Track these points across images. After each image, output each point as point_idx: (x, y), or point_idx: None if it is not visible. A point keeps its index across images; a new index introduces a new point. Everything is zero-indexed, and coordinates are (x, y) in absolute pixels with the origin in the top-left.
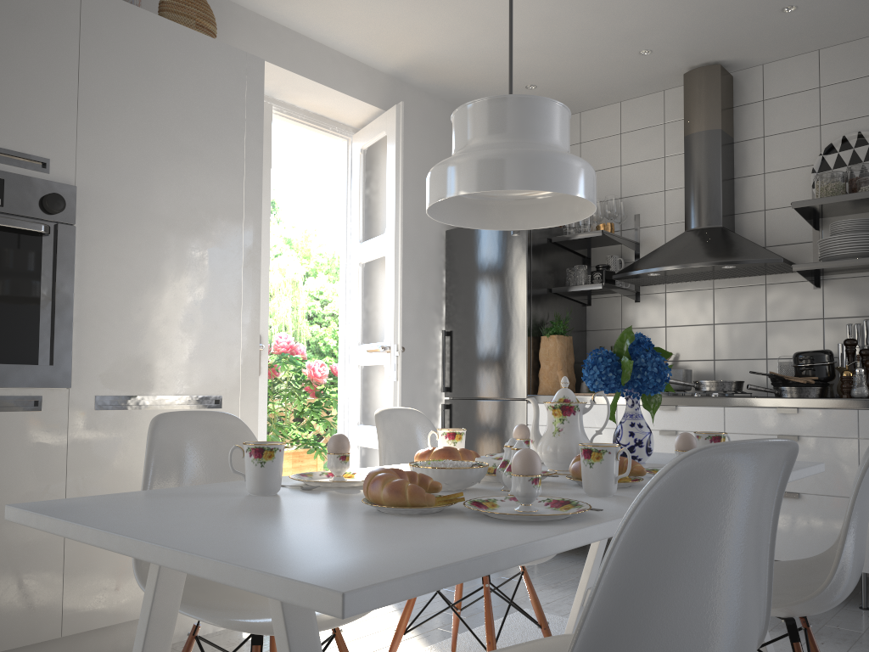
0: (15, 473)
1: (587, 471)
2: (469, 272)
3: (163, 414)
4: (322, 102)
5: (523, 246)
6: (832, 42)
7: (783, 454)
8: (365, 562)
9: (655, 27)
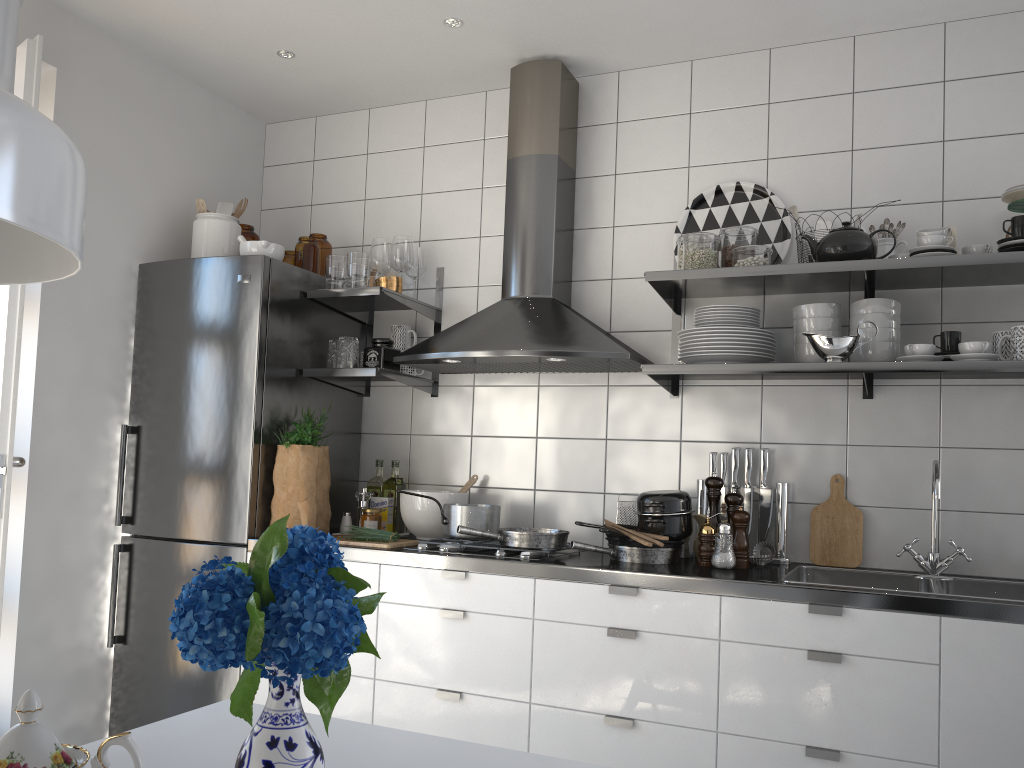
0: None
1: None
2: (171, 334)
3: None
4: None
5: (255, 301)
6: (709, 52)
7: None
8: None
9: None
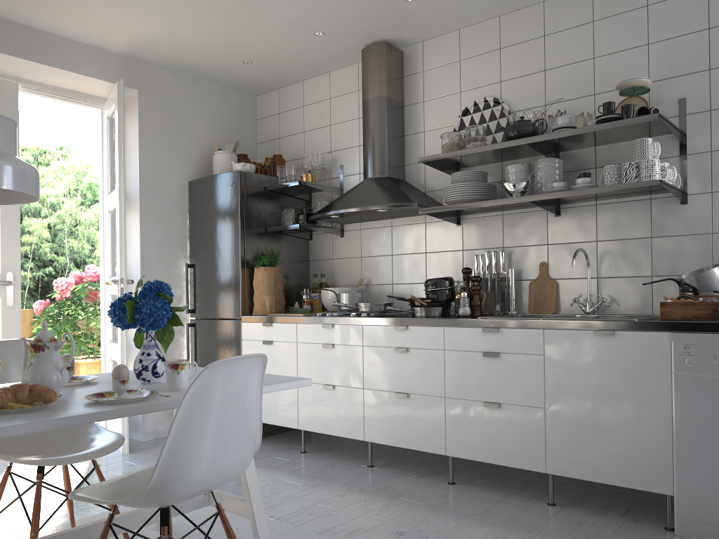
0: None
1: None
2: (203, 215)
3: None
4: (63, 79)
5: (236, 195)
6: (466, 23)
7: None
8: None
9: (312, 14)
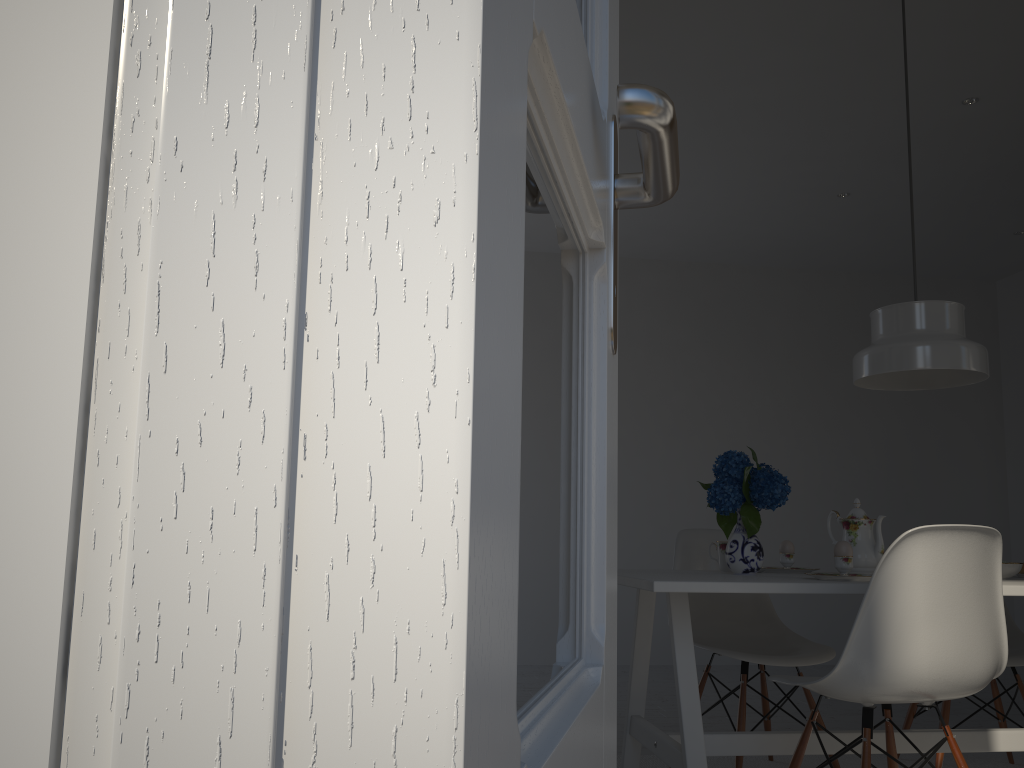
0: None
1: None
2: None
3: None
4: None
5: None
6: None
7: None
8: None
9: None
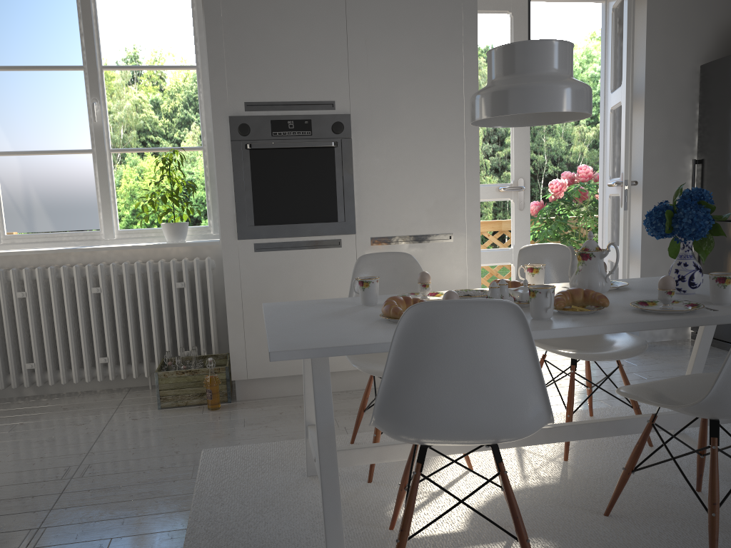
0: (330, 281)
1: (529, 303)
2: (717, 103)
3: (364, 255)
4: None
5: None
6: None
7: (506, 307)
8: (308, 342)
9: None
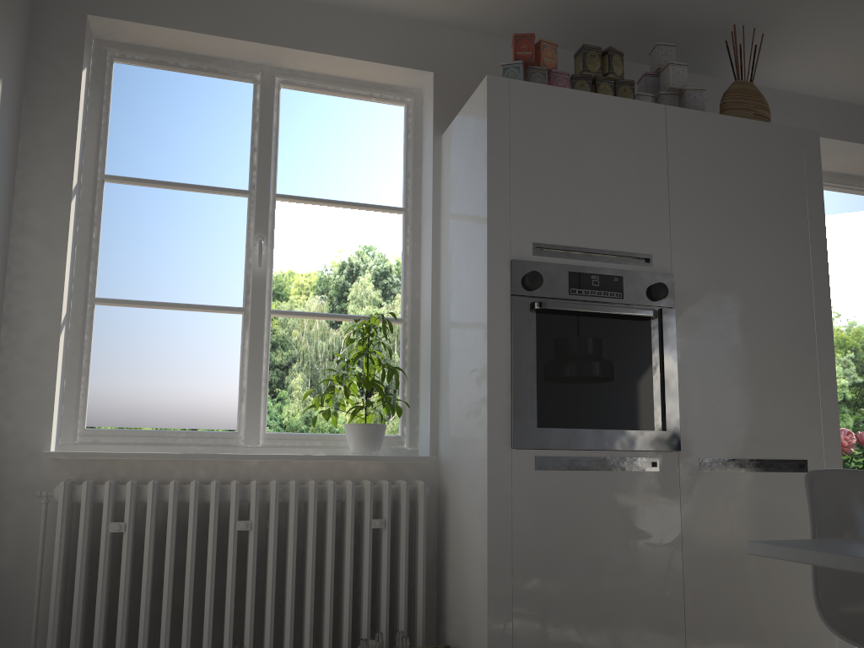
0: (643, 525)
1: None
2: None
3: (813, 471)
4: (850, 160)
5: None
6: None
7: None
8: None
9: None
